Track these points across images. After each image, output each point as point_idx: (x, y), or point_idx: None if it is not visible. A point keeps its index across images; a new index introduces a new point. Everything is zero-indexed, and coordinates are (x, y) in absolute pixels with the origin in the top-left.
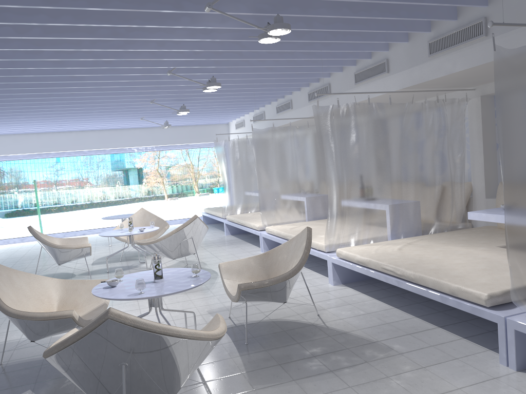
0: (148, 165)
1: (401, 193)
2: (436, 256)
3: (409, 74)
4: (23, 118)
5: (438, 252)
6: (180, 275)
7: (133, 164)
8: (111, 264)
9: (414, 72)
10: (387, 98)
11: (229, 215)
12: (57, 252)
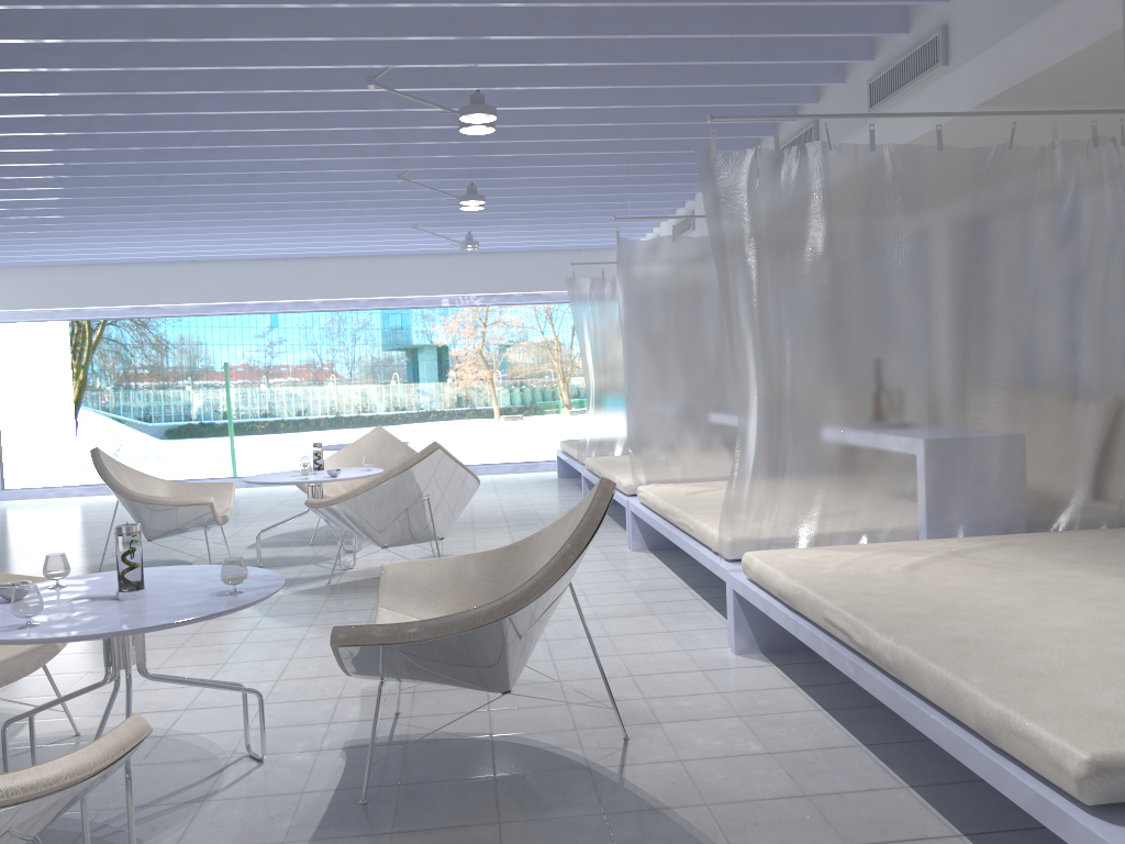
0: (461, 340)
1: (966, 407)
2: (1010, 599)
3: (997, 59)
4: (155, 219)
5: (1028, 585)
6: (204, 587)
7: (429, 338)
8: (286, 550)
9: (1010, 51)
10: (957, 145)
11: (596, 456)
12: (139, 510)
